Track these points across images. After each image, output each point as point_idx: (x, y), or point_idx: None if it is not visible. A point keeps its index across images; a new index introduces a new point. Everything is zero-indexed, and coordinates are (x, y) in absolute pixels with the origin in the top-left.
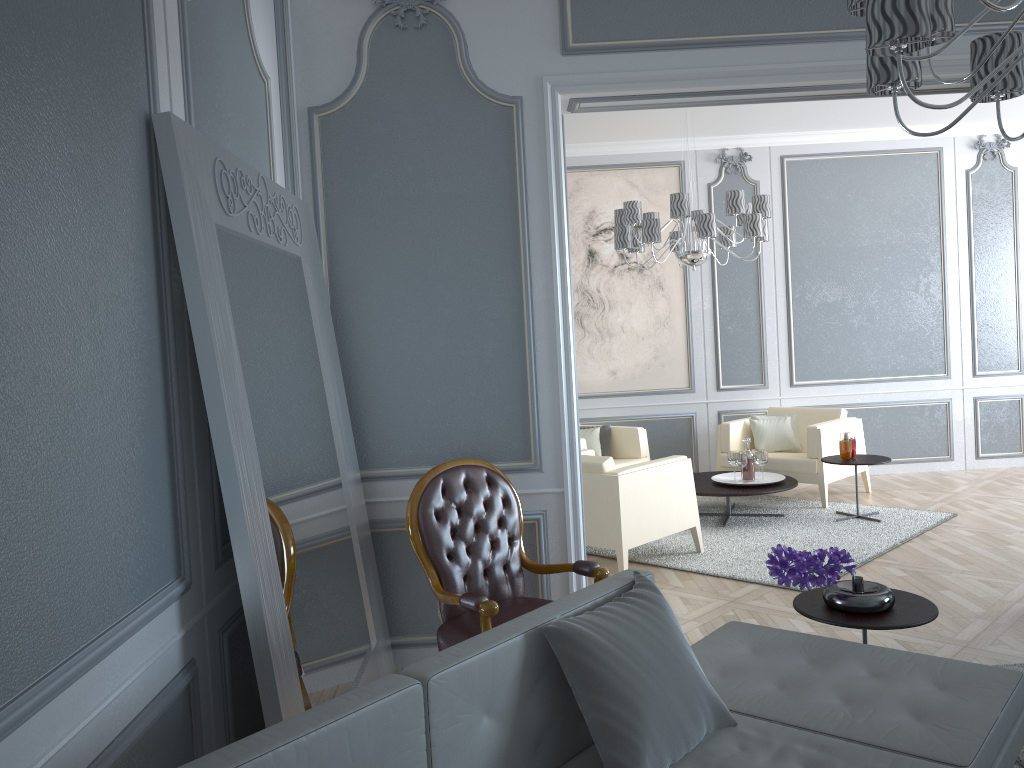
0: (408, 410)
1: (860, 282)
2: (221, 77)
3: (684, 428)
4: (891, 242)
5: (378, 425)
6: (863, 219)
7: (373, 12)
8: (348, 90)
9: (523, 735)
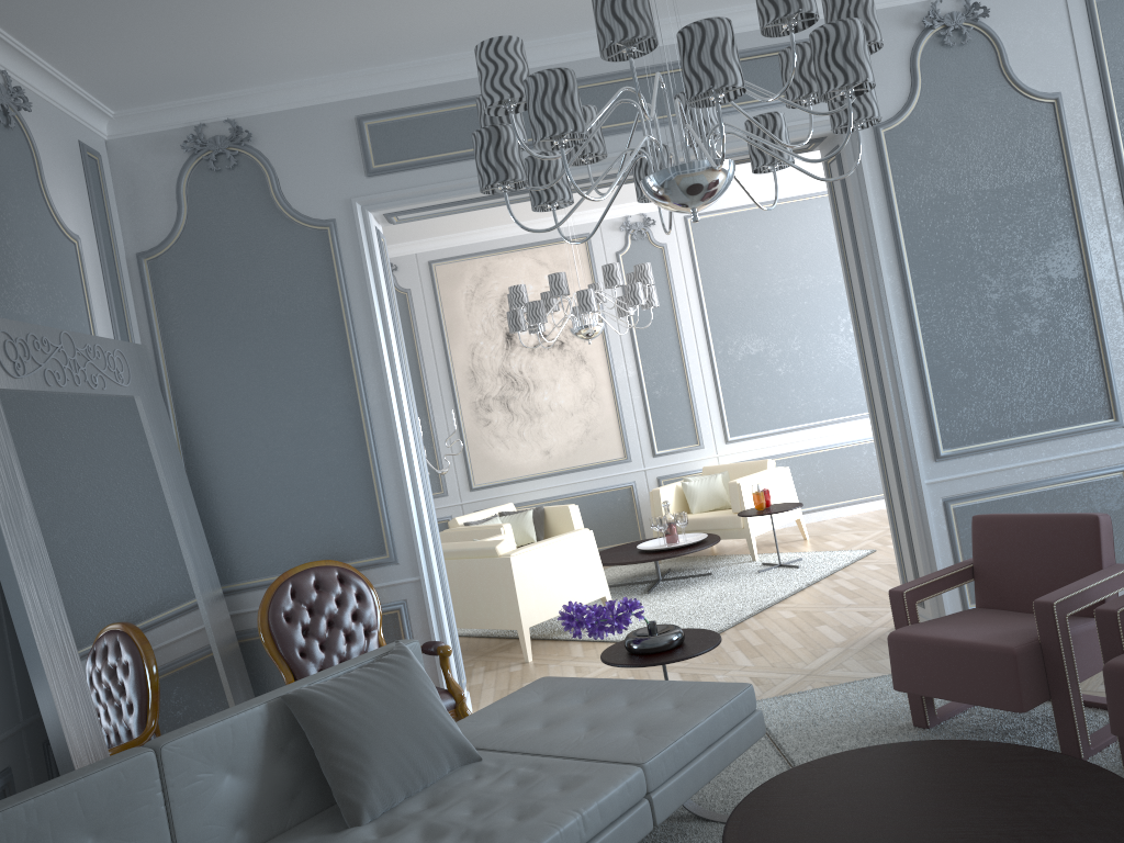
0: (264, 522)
1: (780, 330)
2: (12, 254)
3: (625, 499)
4: (805, 287)
5: (238, 540)
6: (774, 268)
7: (187, 159)
8: (172, 233)
9: (274, 788)
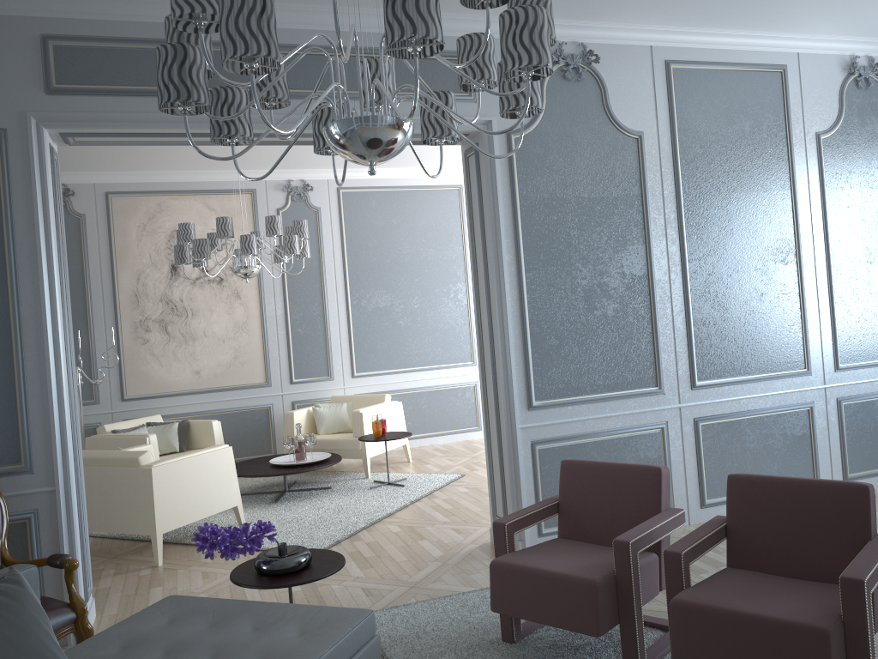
0: None
1: (405, 290)
2: None
3: (263, 418)
4: (427, 258)
5: None
6: (405, 240)
7: None
8: None
9: None
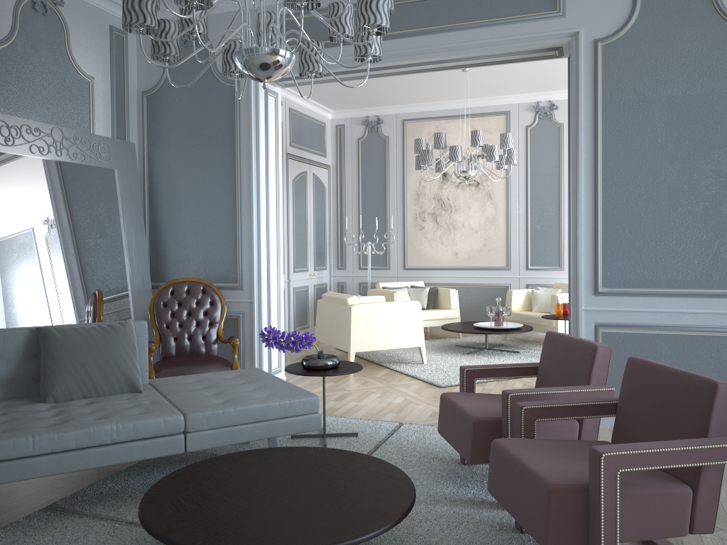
0: (181, 252)
1: None
2: (30, 82)
3: (502, 294)
4: None
5: (167, 259)
6: None
7: None
8: (159, 81)
9: (25, 374)
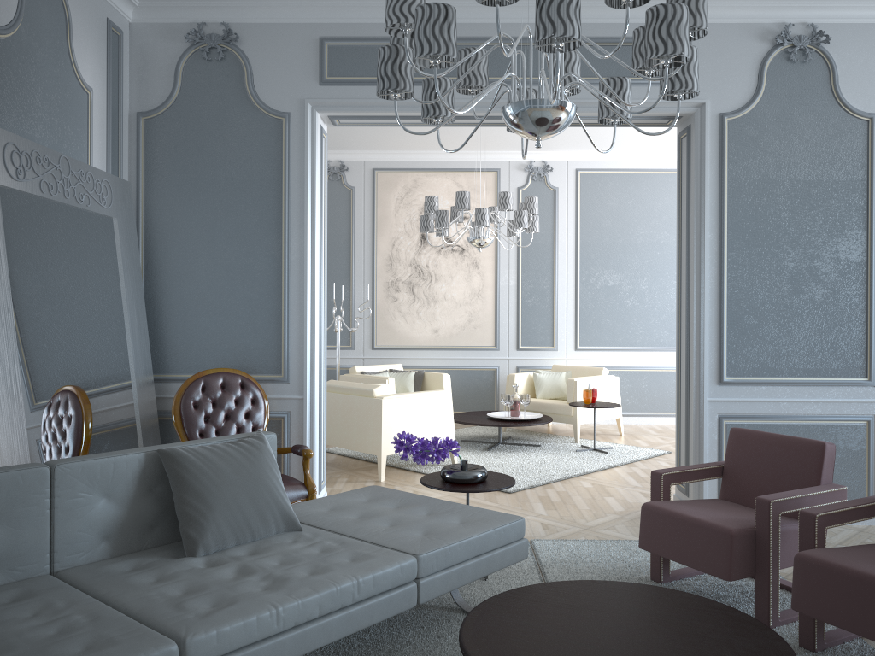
0: (195, 332)
1: (634, 271)
2: (34, 89)
3: (489, 378)
4: (660, 241)
5: (173, 342)
6: (639, 222)
7: (187, 47)
8: (166, 101)
9: (138, 517)
